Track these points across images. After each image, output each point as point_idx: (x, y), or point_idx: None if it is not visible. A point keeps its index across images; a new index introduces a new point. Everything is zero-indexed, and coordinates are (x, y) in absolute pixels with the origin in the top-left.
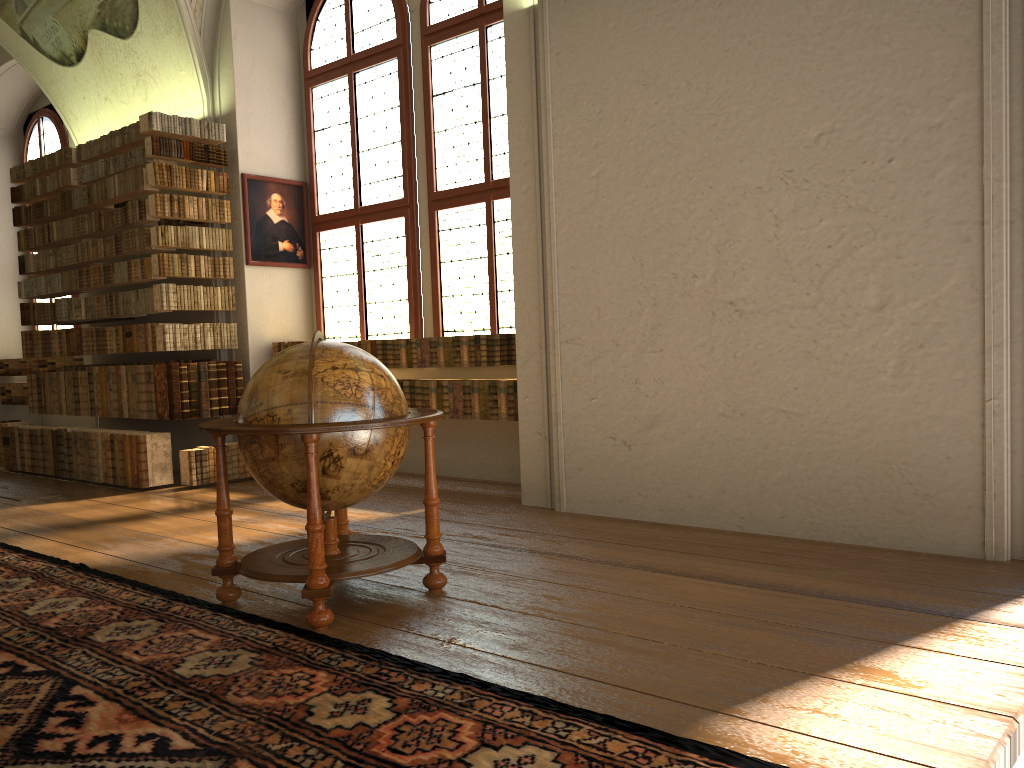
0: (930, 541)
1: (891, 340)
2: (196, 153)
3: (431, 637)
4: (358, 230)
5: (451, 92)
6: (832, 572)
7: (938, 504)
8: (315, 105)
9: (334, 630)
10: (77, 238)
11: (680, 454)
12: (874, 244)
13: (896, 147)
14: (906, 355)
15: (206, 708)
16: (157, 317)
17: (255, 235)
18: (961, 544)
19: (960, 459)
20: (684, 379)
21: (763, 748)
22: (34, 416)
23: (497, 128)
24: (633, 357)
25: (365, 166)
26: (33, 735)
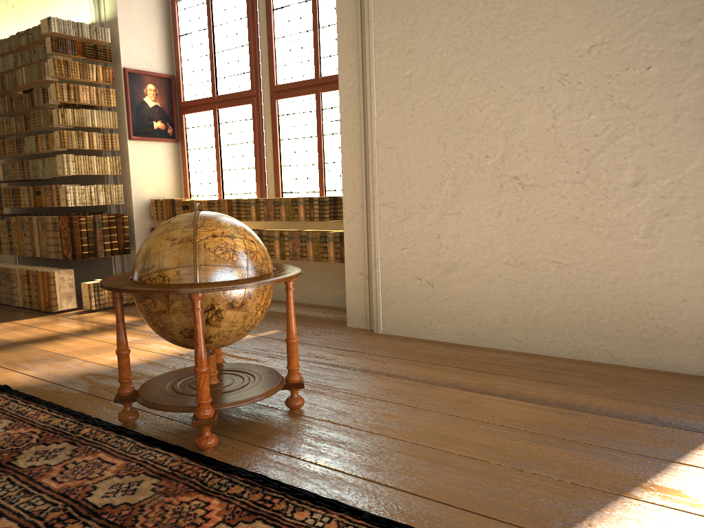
0: (667, 362)
1: (643, 209)
2: (87, 51)
3: (300, 458)
4: (215, 114)
5: (288, 7)
6: (599, 390)
7: (675, 335)
8: (180, 15)
9: (219, 451)
10: None
11: (472, 292)
12: (632, 134)
13: (654, 57)
14: (654, 221)
15: None
16: (60, 178)
17: (135, 116)
18: (691, 365)
19: (694, 301)
20: (477, 235)
21: None
22: None
23: (324, 36)
24: (436, 218)
25: (220, 64)
26: None
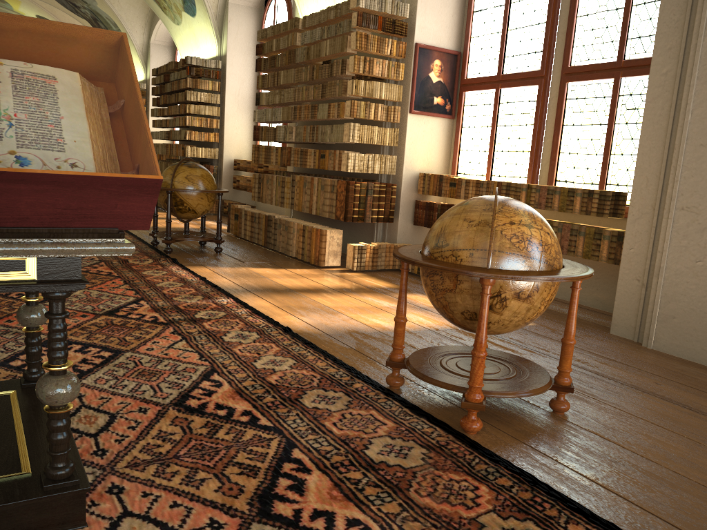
0: None
1: None
2: (386, 26)
3: (567, 466)
4: (497, 93)
5: None
6: None
7: None
8: None
9: (482, 437)
10: (295, 83)
11: None
12: None
13: None
14: None
15: (395, 502)
16: (340, 144)
17: (418, 91)
18: None
19: None
20: None
21: None
22: (250, 199)
23: (636, 15)
24: None
25: (511, 42)
26: (269, 493)
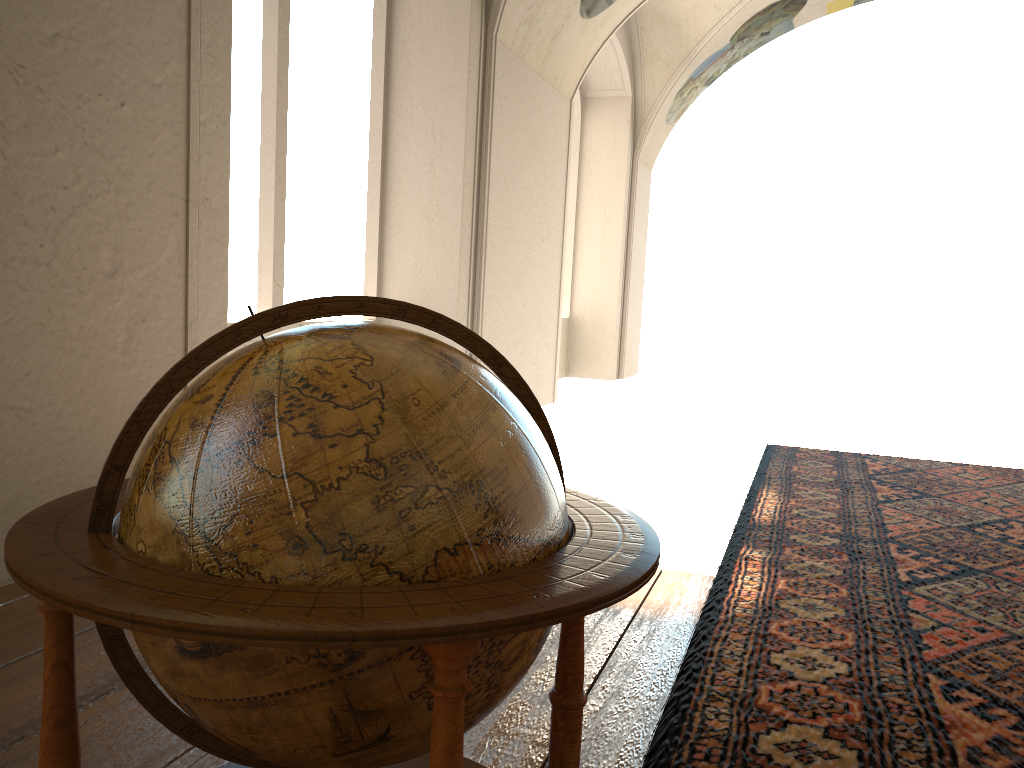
0: None
1: (121, 312)
2: None
3: (543, 761)
4: None
5: None
6: None
7: None
8: None
9: None
10: None
11: None
12: (108, 198)
13: (128, 92)
14: (133, 329)
15: None
16: None
17: None
18: None
19: None
20: None
21: (678, 605)
22: None
23: None
24: None
25: None
26: None
